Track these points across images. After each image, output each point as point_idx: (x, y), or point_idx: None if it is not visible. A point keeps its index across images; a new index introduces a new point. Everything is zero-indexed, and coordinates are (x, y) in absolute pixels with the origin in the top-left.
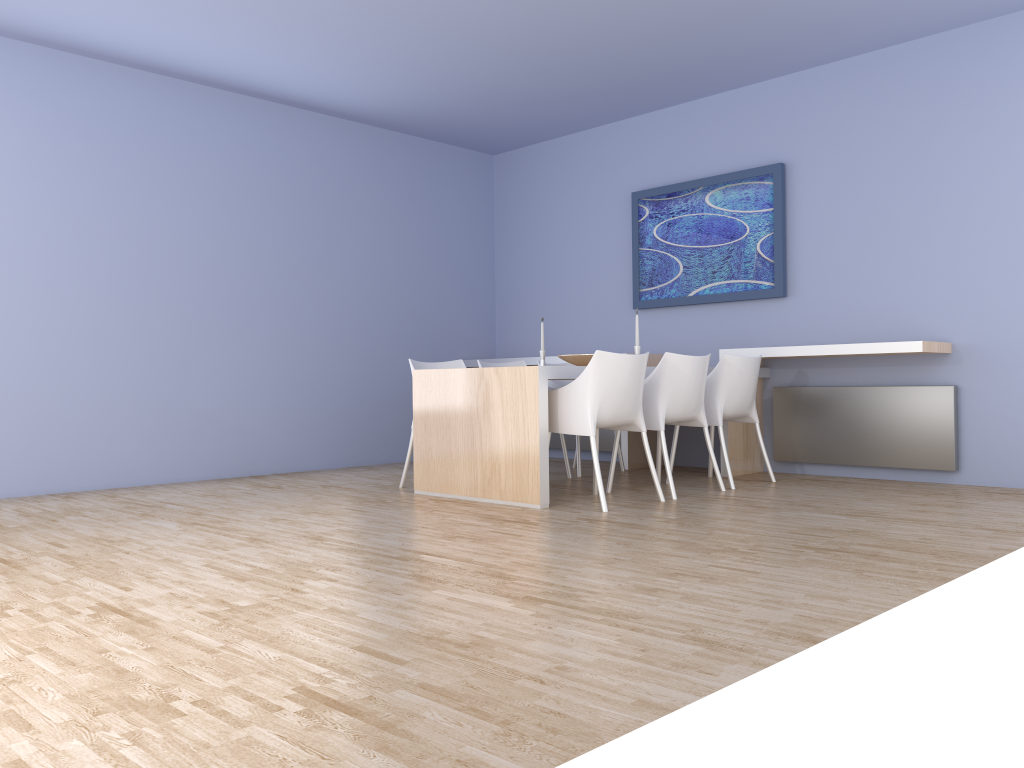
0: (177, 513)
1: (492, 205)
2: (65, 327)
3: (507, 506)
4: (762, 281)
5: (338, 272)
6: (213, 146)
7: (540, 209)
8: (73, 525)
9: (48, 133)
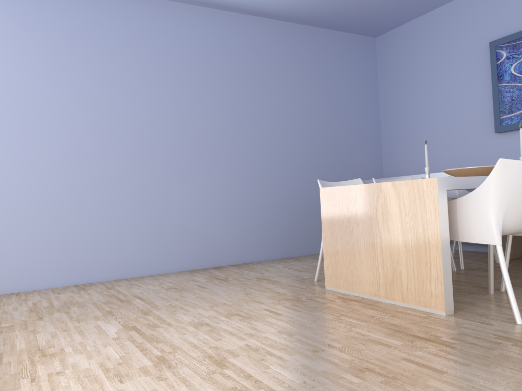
0: (132, 311)
1: (376, 72)
2: (82, 170)
3: (410, 310)
4: None
5: (269, 124)
6: (179, 42)
7: (412, 69)
8: (45, 326)
9: (66, 39)
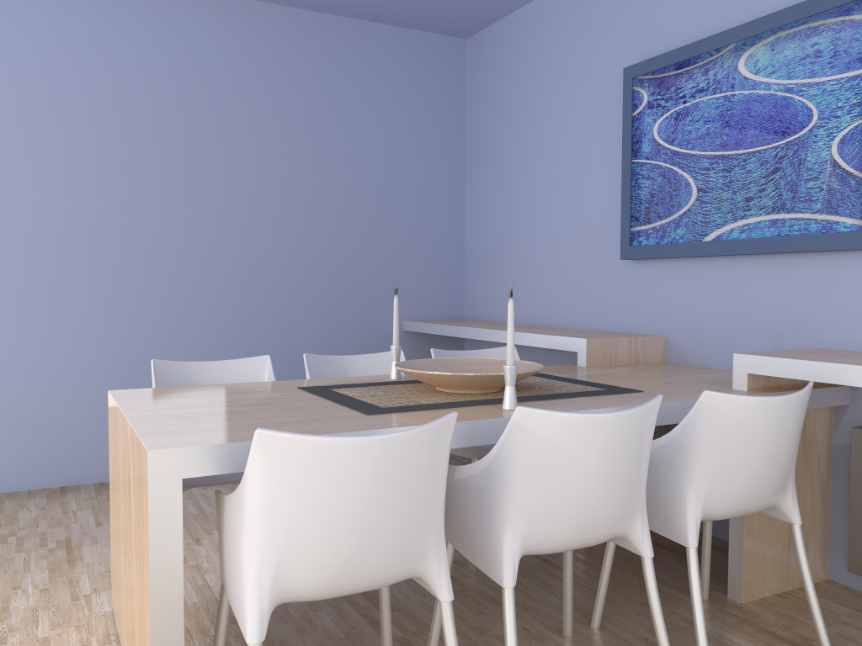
0: None
1: (462, 108)
2: None
3: None
4: (840, 216)
5: (207, 207)
6: None
7: (513, 108)
8: None
9: None
